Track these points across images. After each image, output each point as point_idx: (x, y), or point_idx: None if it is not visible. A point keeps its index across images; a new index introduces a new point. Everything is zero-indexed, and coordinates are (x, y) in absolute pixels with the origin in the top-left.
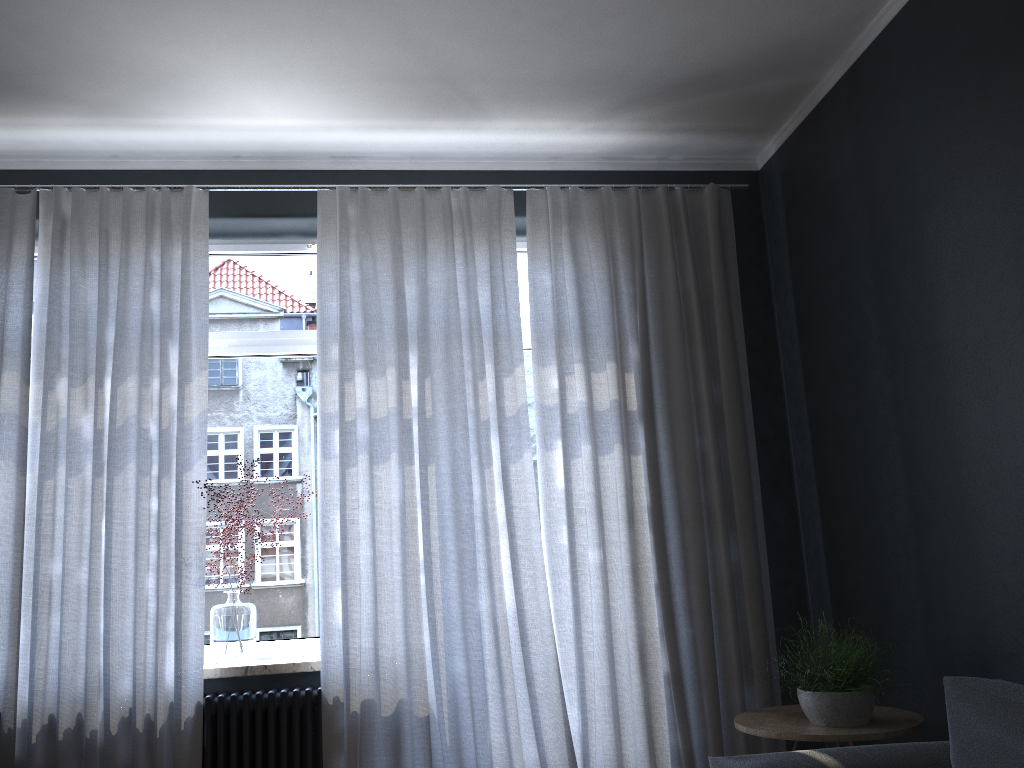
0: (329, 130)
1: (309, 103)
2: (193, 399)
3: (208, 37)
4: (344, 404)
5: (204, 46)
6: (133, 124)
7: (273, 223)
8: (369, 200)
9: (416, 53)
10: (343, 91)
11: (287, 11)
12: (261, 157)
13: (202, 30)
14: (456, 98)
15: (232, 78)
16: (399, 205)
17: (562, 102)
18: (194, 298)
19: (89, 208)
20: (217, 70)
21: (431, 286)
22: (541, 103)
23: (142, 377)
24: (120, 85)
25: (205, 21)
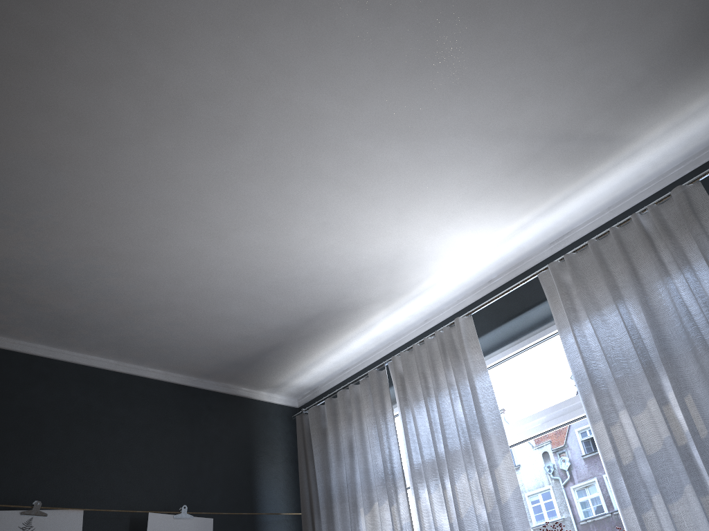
0: (525, 228)
1: (489, 220)
2: (503, 480)
3: (387, 222)
4: (616, 448)
5: (392, 228)
6: (413, 296)
7: (532, 314)
8: (576, 261)
9: (514, 138)
10: (500, 197)
11: (406, 176)
12: (504, 272)
13: (380, 221)
14: (585, 145)
15: (428, 236)
16: (601, 252)
17: (682, 81)
18: (483, 398)
19: (412, 362)
20: (415, 237)
21: (657, 306)
22: (663, 96)
23: (466, 472)
24: (381, 279)
25: (375, 215)
